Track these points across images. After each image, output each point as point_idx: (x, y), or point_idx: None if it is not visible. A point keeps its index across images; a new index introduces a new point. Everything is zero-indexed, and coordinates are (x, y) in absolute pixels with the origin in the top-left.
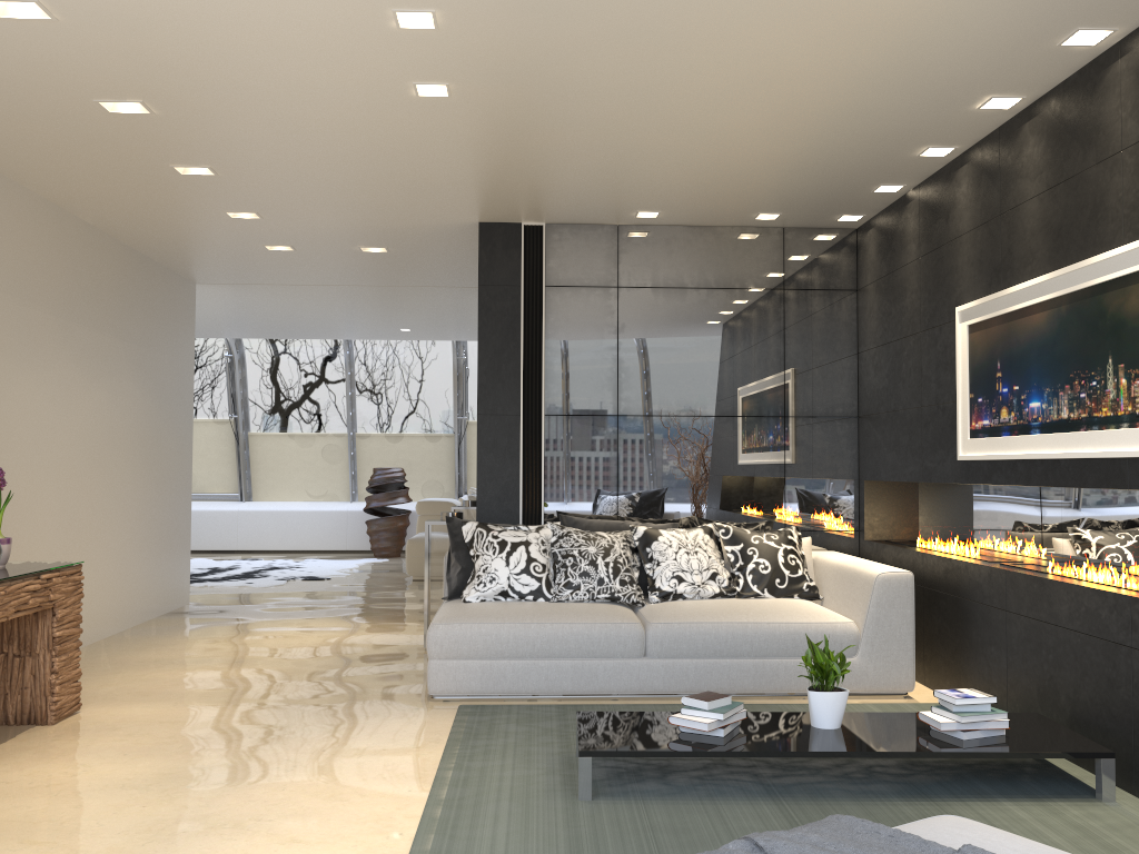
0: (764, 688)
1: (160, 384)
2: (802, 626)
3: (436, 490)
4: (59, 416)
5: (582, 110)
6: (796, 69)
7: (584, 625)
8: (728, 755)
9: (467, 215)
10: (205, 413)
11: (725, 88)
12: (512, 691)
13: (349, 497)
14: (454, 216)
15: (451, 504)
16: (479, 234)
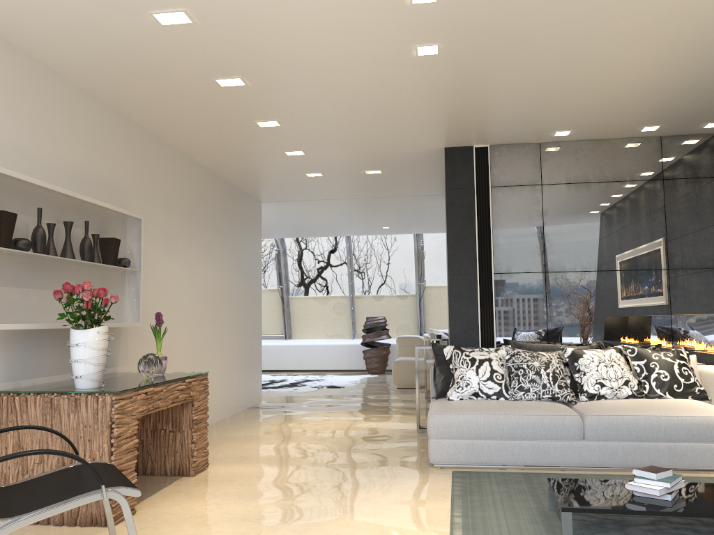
0: (676, 465)
1: (243, 264)
2: (704, 419)
3: (405, 331)
4: (188, 283)
5: (529, 56)
6: (698, 5)
7: (538, 416)
8: (680, 515)
9: (437, 142)
10: (263, 285)
11: (639, 27)
12: (488, 462)
13: (351, 336)
14: (428, 144)
15: (418, 338)
16: (445, 155)
